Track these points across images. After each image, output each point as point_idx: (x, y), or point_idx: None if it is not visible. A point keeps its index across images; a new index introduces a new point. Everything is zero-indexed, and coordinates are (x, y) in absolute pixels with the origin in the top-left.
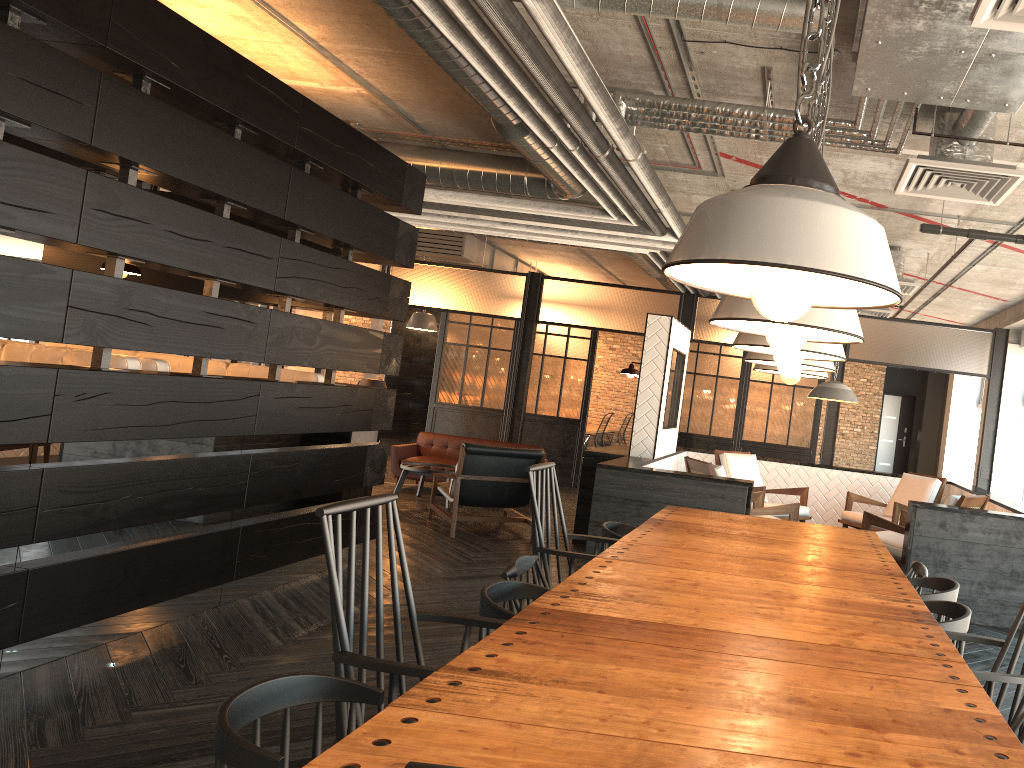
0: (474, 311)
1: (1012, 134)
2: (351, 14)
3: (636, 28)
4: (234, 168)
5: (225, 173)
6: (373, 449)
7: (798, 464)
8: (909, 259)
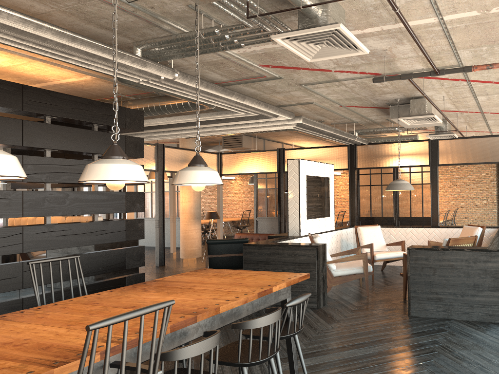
0: (257, 172)
1: (365, 4)
2: None
3: (105, 3)
4: None
5: None
6: (130, 249)
7: (411, 227)
8: (440, 102)
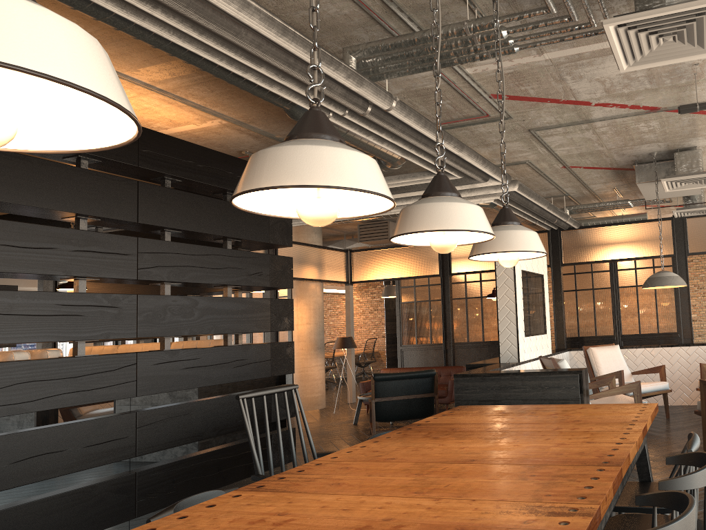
0: (408, 276)
1: None
2: (144, 50)
3: None
4: (71, 188)
5: (61, 193)
6: None
7: (660, 346)
8: None
